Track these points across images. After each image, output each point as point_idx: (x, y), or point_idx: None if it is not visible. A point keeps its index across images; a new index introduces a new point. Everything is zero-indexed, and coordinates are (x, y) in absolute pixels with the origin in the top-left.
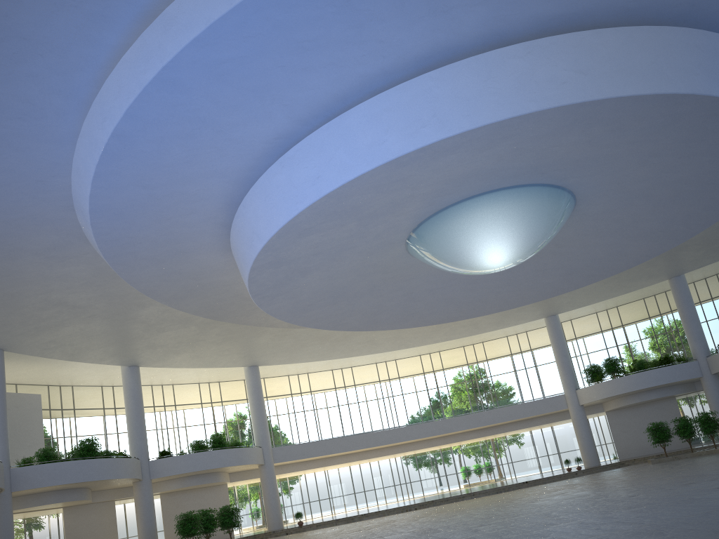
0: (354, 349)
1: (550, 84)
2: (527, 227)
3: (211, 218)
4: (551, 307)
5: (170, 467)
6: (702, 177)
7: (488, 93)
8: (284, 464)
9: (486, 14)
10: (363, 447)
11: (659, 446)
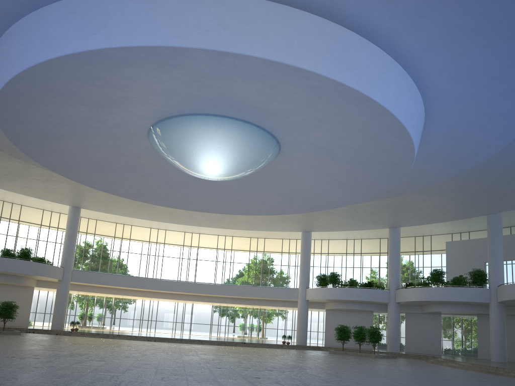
0: (158, 216)
1: (195, 28)
2: (230, 150)
3: None
4: (306, 225)
5: None
6: (366, 151)
7: (146, 21)
8: (83, 285)
9: None
10: (145, 288)
11: (353, 343)
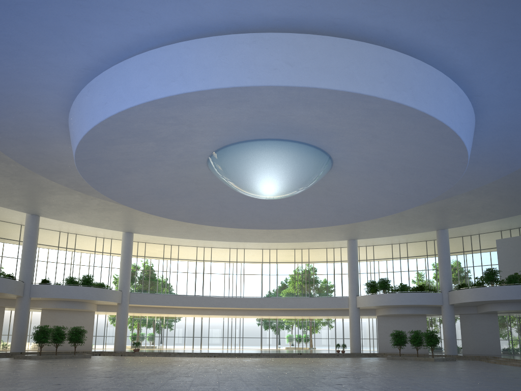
0: (206, 235)
1: (264, 68)
2: (287, 171)
3: (55, 118)
4: (351, 234)
5: (46, 291)
6: (418, 160)
7: (220, 66)
8: (140, 306)
9: (220, 6)
10: (198, 305)
11: (407, 347)
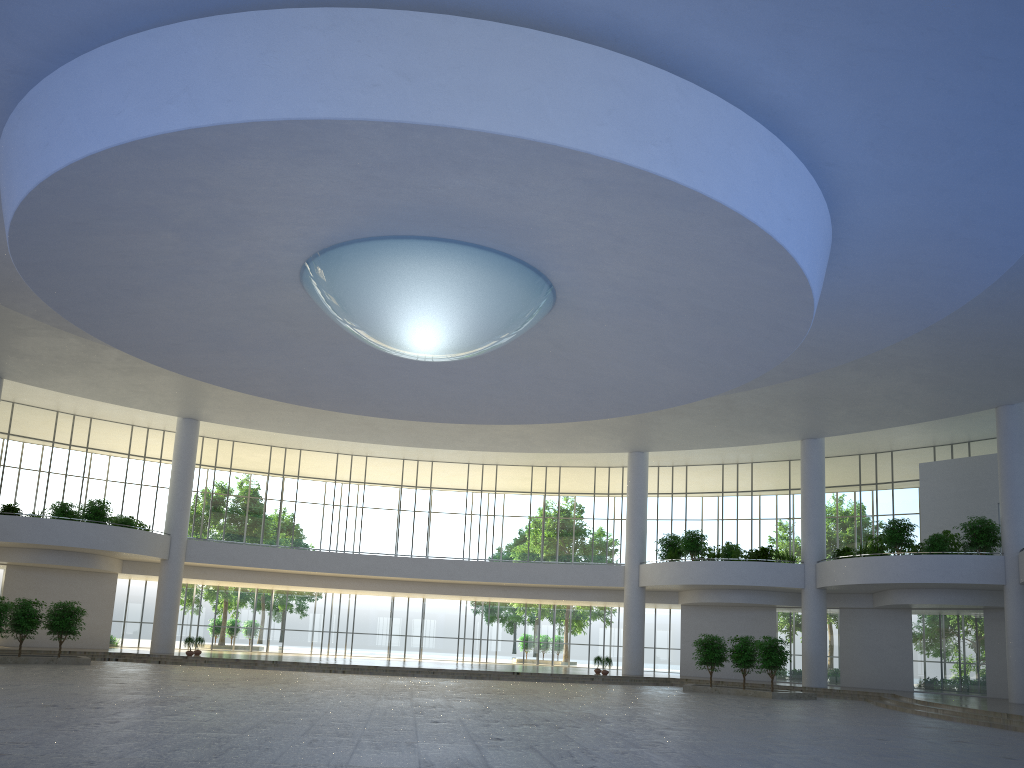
0: (347, 430)
1: (353, 82)
2: (454, 304)
3: None
4: (635, 440)
5: (9, 529)
6: (719, 294)
7: (262, 74)
8: (210, 567)
9: None
10: (326, 570)
11: (736, 669)
